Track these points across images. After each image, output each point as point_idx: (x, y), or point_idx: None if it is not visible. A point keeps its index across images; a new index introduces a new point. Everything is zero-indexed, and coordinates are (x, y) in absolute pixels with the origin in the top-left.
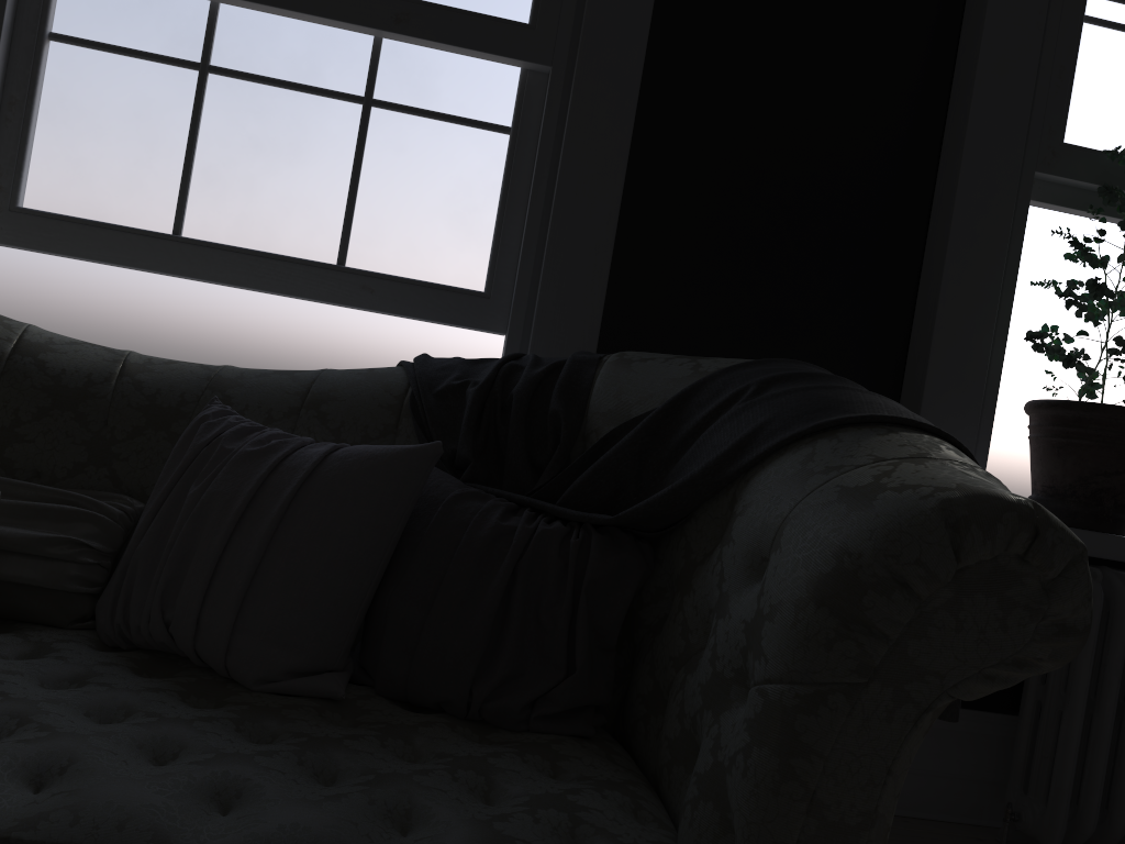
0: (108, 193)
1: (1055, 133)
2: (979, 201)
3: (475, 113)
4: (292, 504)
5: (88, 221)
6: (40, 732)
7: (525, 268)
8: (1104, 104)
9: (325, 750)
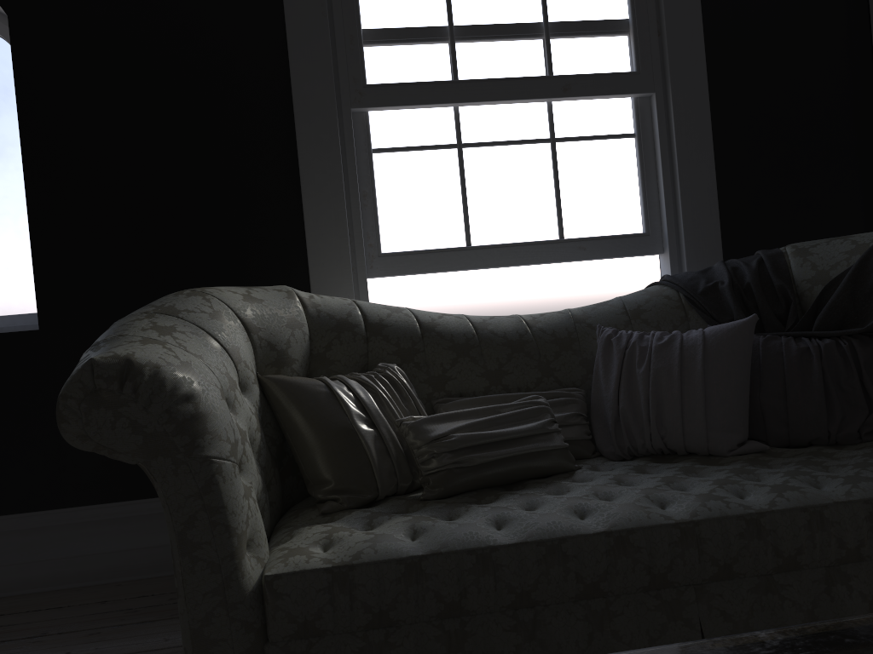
0: (425, 232)
1: None
2: None
3: (612, 130)
4: (704, 363)
5: (421, 251)
6: (706, 482)
7: (669, 213)
8: None
9: (811, 464)
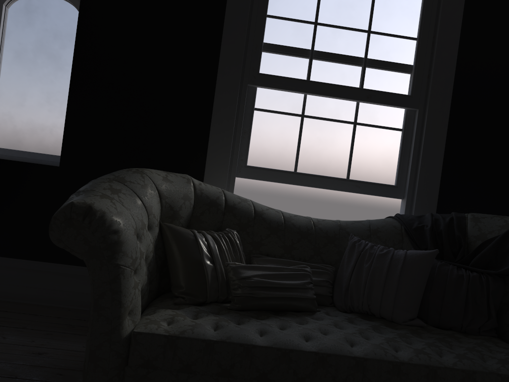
0: (273, 159)
1: None
2: None
3: (390, 125)
4: (401, 270)
5: (268, 168)
6: (381, 337)
7: (411, 177)
8: None
9: (443, 341)
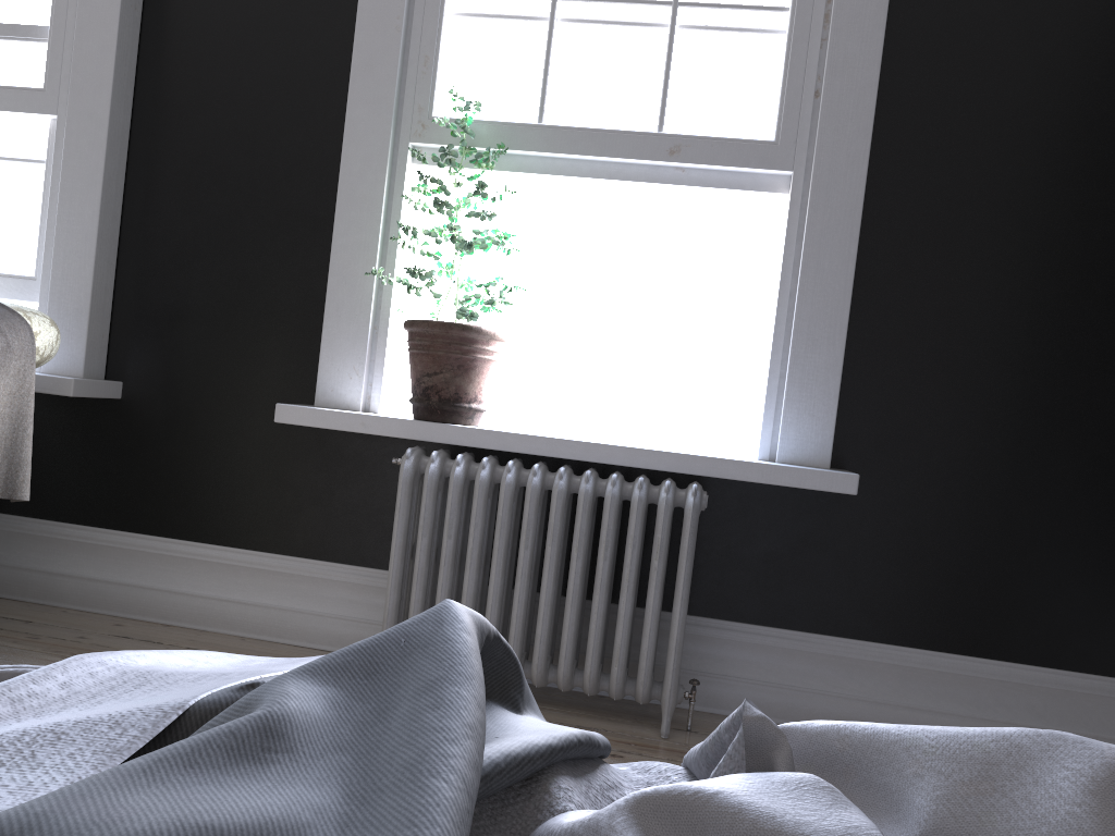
0: None
1: (423, 110)
2: (358, 171)
3: (26, 154)
4: None
5: None
6: None
7: (47, 257)
8: (471, 81)
9: None
